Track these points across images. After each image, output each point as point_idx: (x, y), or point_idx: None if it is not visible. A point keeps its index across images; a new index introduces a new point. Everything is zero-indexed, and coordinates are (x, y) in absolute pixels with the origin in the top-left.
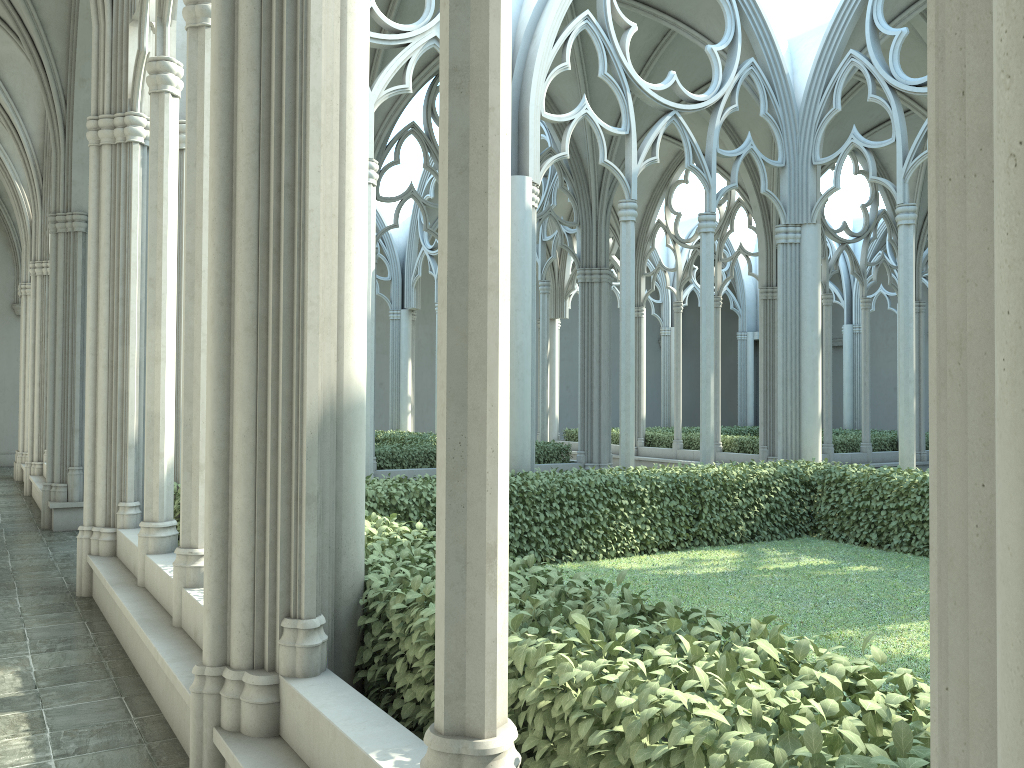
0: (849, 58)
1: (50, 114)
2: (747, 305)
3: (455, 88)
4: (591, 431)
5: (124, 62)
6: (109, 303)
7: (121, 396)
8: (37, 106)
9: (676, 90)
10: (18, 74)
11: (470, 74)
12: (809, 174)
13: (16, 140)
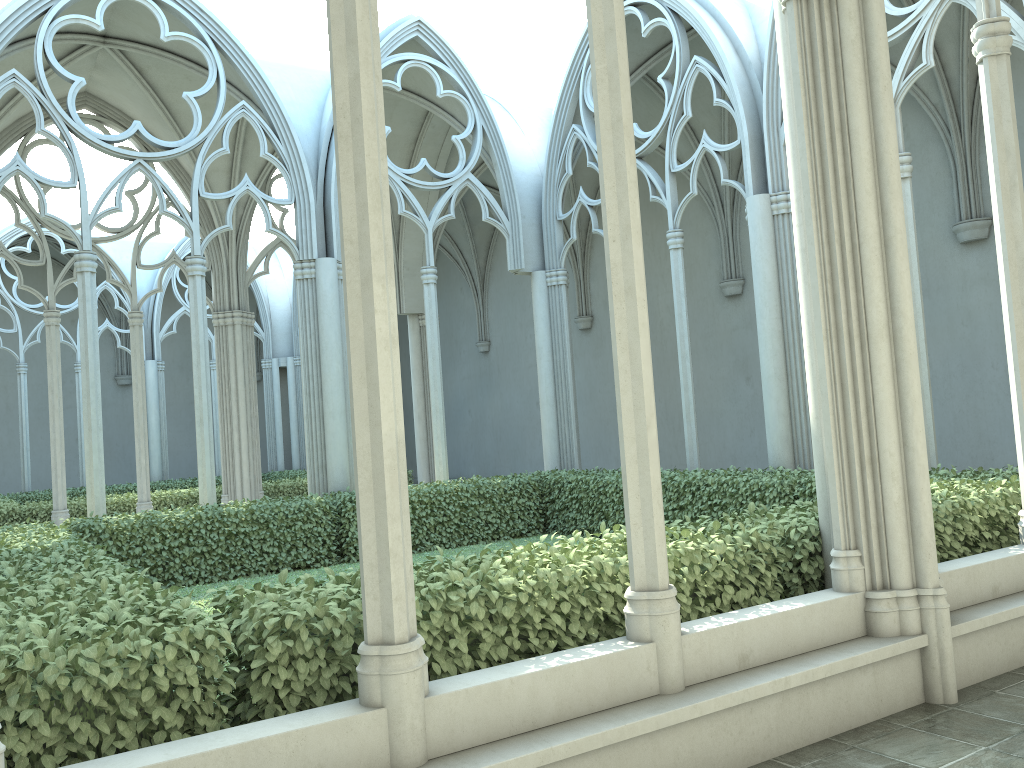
0: (11, 77)
1: None
2: None
3: None
4: None
5: None
6: None
7: None
8: None
9: None
10: None
11: None
12: None
13: None
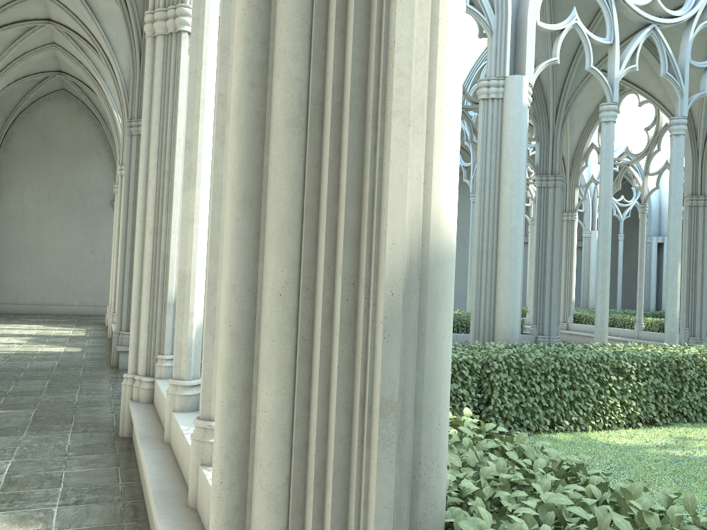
0: None
1: (130, 43)
2: (652, 215)
3: None
4: (543, 309)
5: None
6: (157, 176)
7: (163, 259)
8: (127, 49)
9: (654, 6)
10: (114, 24)
11: None
12: None
13: (112, 75)
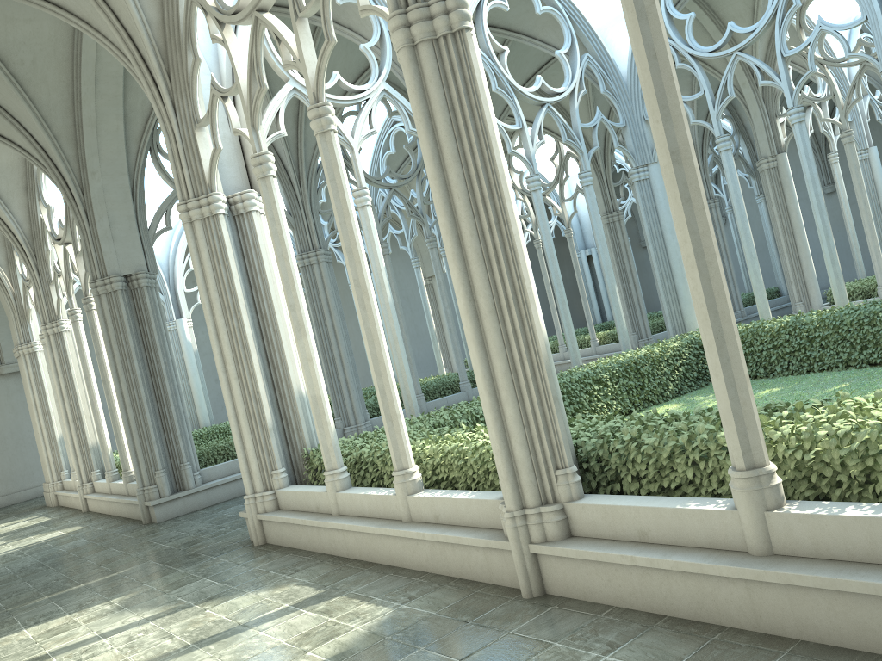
0: None
1: (71, 204)
2: (574, 230)
3: (674, 161)
4: None
5: (197, 158)
6: (227, 332)
7: (254, 396)
8: (21, 199)
9: (544, 88)
10: (2, 177)
11: (680, 153)
12: (644, 127)
13: (6, 230)
